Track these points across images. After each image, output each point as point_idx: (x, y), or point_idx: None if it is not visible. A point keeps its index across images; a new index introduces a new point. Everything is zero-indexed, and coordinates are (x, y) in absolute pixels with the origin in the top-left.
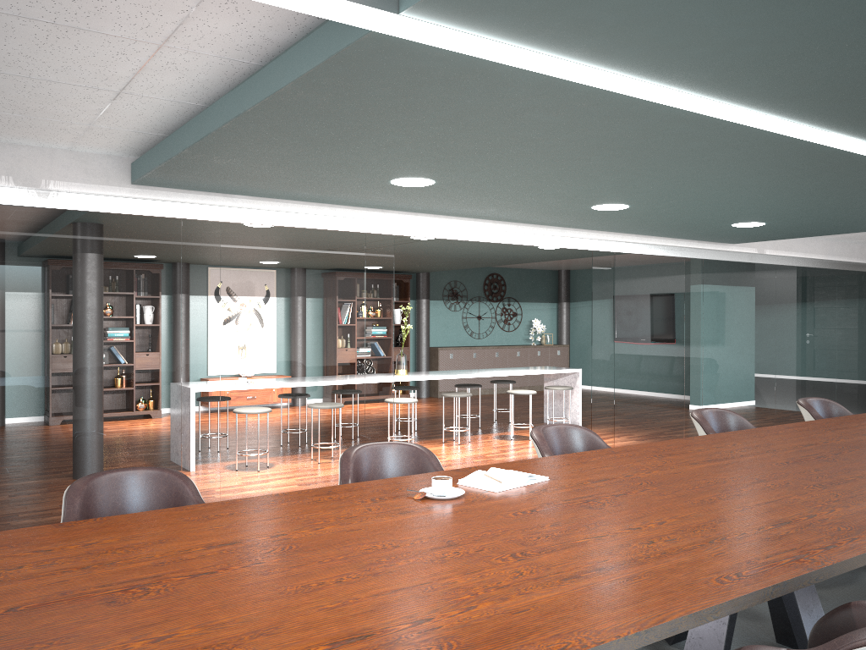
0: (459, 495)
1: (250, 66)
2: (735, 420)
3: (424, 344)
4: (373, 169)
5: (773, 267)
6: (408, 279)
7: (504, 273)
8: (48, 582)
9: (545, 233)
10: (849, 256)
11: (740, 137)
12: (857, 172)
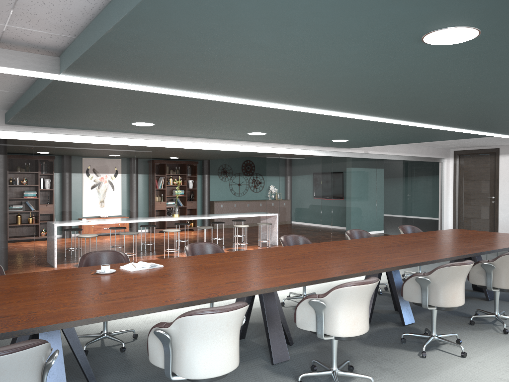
0: (111, 272)
1: (32, 80)
2: (304, 240)
3: (206, 199)
4: (117, 119)
5: (375, 160)
6: (196, 164)
7: (254, 160)
8: None
9: (237, 144)
10: (420, 153)
11: (271, 109)
12: (351, 121)
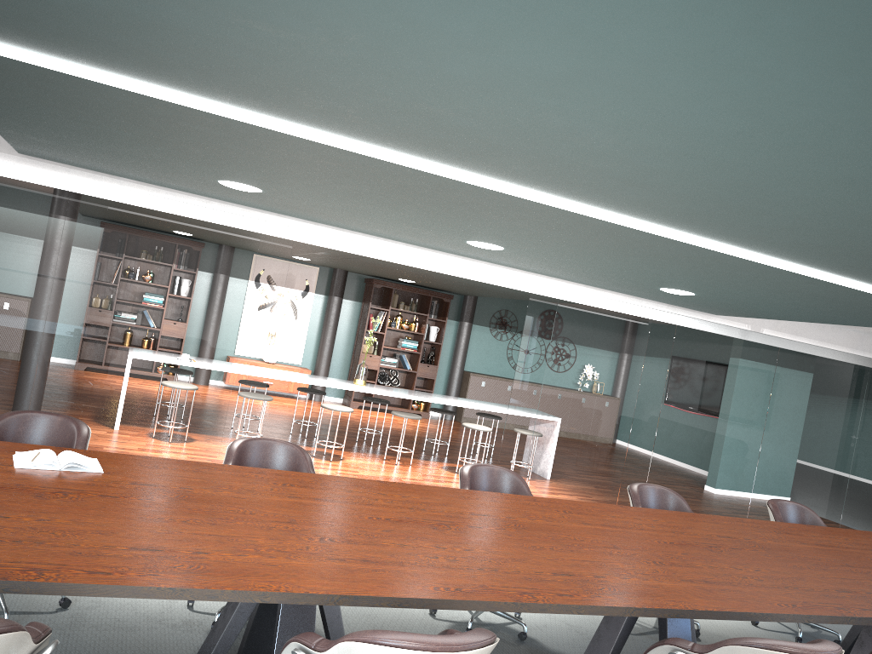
0: None
1: None
2: (515, 484)
3: (458, 367)
4: (178, 167)
5: (775, 350)
6: (448, 299)
7: None
8: None
9: (467, 265)
10: None
11: (435, 179)
12: (651, 241)
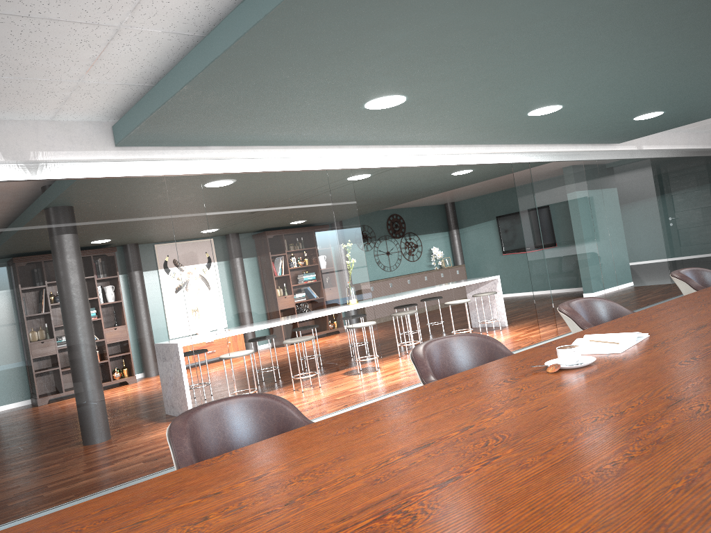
0: (594, 360)
1: None
2: (708, 275)
3: None
4: (356, 89)
5: (649, 161)
6: None
7: (402, 213)
8: (265, 529)
9: (474, 151)
10: (703, 143)
11: None
12: None
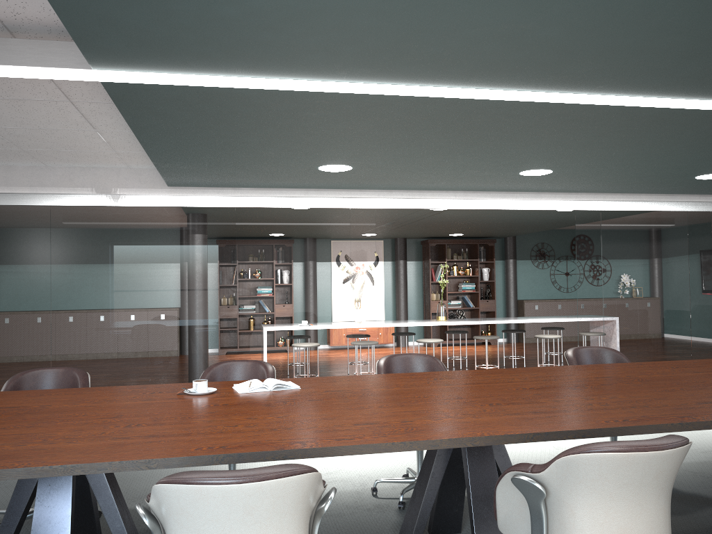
0: (203, 392)
1: None
2: (615, 357)
3: (512, 297)
4: (289, 162)
5: None
6: (492, 243)
7: None
8: None
9: (518, 198)
10: None
11: (506, 107)
12: (697, 121)
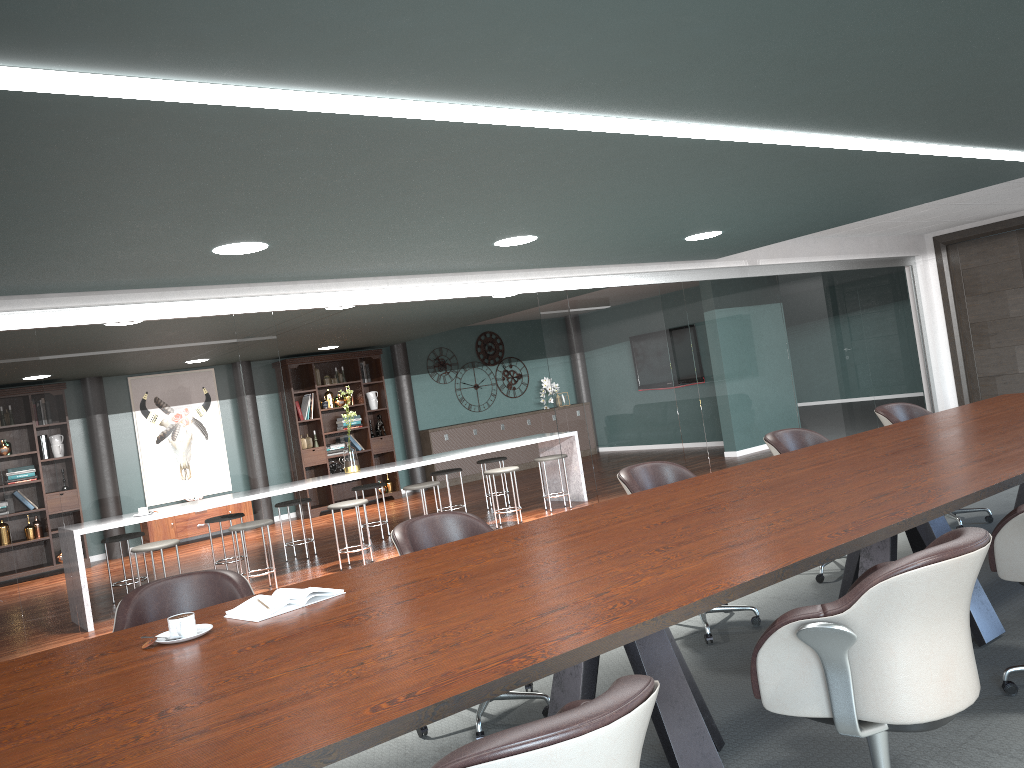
0: (199, 634)
1: None
2: (675, 472)
3: (412, 428)
4: (172, 241)
5: (773, 279)
6: (378, 355)
7: (499, 330)
8: None
9: (469, 281)
10: (866, 252)
11: (562, 142)
12: (751, 160)
